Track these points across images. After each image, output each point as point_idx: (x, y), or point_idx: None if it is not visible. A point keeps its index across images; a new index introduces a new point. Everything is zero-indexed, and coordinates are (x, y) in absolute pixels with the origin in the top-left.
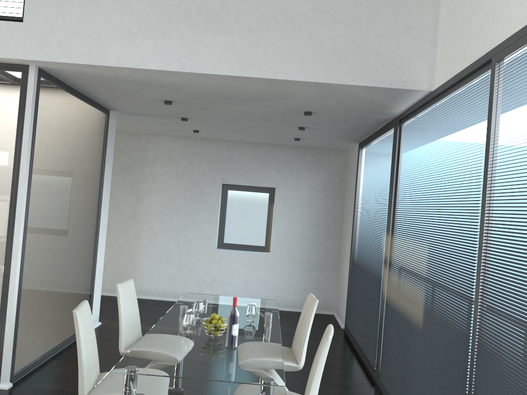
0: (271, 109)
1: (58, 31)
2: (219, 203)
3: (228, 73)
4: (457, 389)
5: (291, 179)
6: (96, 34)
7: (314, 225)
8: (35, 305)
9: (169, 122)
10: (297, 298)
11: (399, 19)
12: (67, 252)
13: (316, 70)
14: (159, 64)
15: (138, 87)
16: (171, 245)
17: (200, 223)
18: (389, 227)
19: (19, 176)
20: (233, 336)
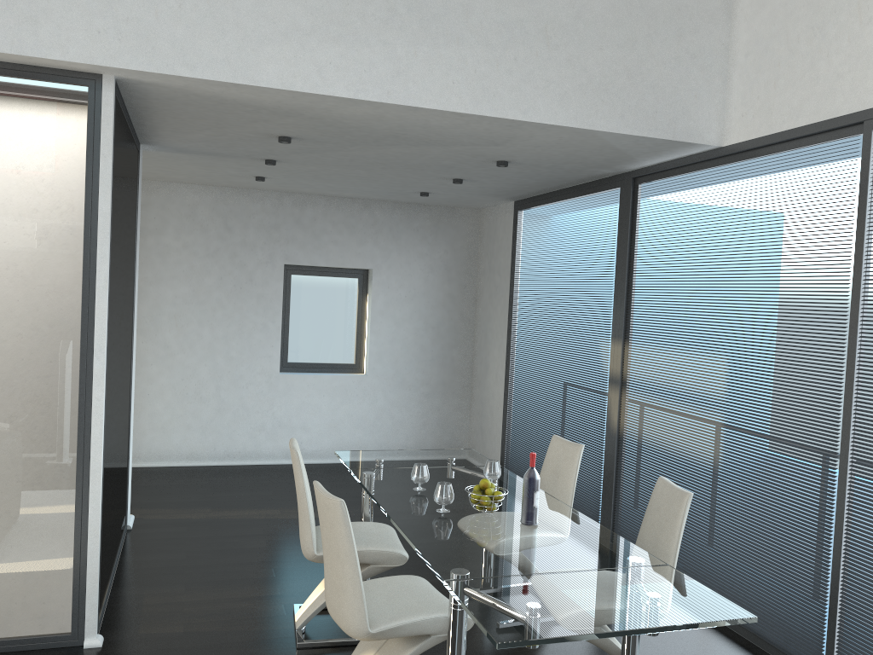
0: (449, 155)
1: (170, 18)
2: (282, 297)
3: (456, 109)
4: (810, 538)
5: (397, 255)
6: (240, 30)
7: (433, 327)
8: (107, 499)
9: (229, 164)
10: (412, 441)
11: (683, 42)
12: (120, 401)
13: (579, 111)
14: (350, 88)
15: (265, 116)
16: (202, 372)
17: (252, 332)
18: (621, 332)
19: (96, 276)
20: (536, 508)
